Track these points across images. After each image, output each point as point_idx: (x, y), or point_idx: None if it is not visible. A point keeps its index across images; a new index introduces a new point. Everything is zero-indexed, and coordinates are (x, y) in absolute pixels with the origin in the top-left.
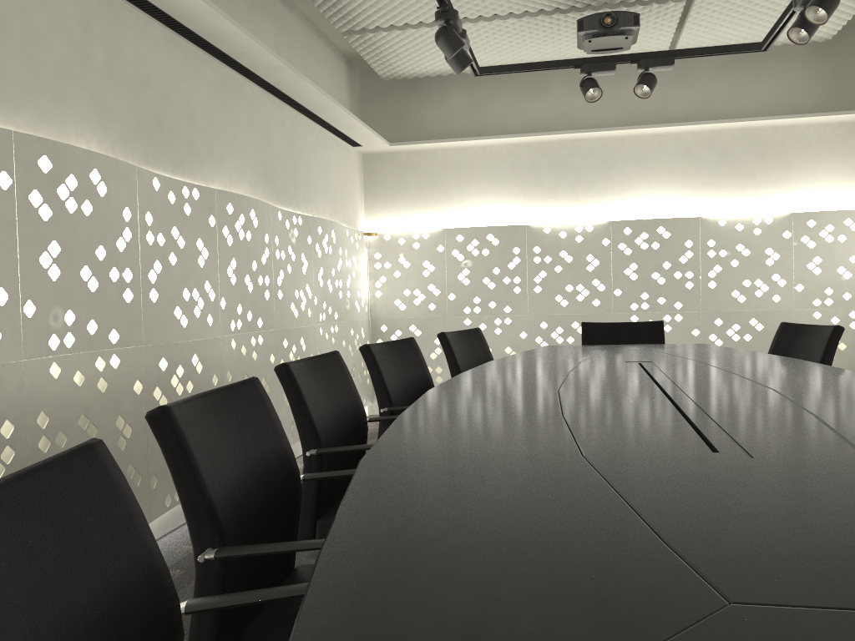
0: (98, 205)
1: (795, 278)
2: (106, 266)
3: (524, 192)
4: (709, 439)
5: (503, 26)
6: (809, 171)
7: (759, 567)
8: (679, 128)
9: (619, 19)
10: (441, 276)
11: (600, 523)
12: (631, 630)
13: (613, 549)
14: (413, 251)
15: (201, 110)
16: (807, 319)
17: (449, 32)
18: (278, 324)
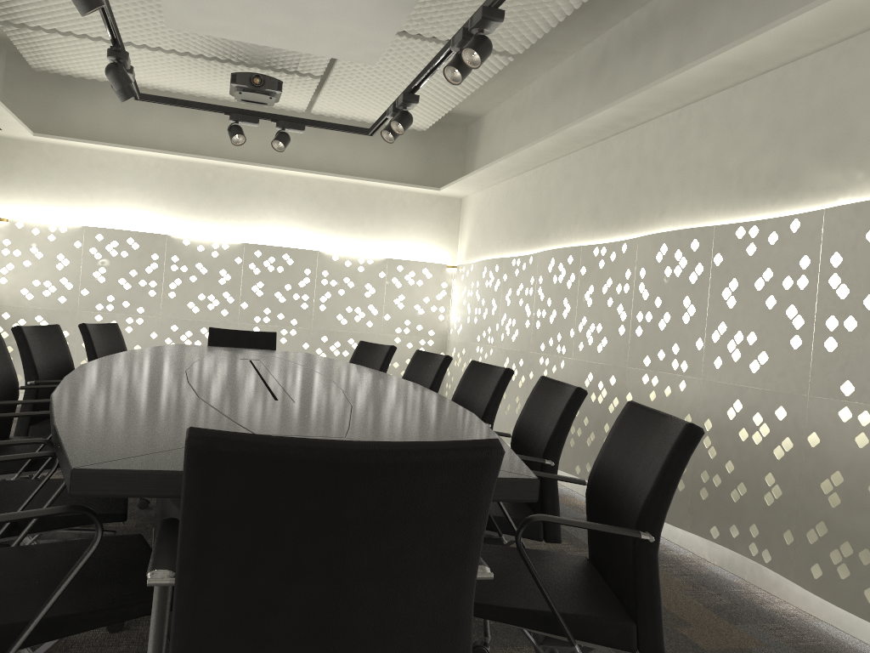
0: None
1: (385, 309)
2: None
3: (168, 204)
4: (276, 395)
5: (165, 57)
6: (403, 227)
7: (273, 428)
8: (309, 174)
9: (266, 82)
10: (75, 271)
11: (205, 417)
12: None
13: (210, 423)
14: (48, 243)
15: None
16: (391, 342)
17: (119, 69)
18: None
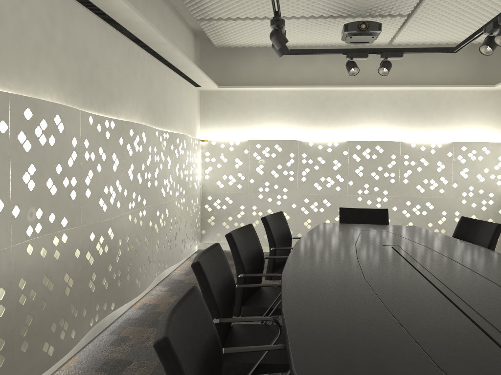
0: (58, 138)
1: (453, 179)
2: (61, 177)
3: (298, 120)
4: None
5: (296, 22)
6: (463, 117)
7: None
8: (391, 88)
9: (370, 26)
10: (246, 168)
11: None
12: None
13: None
14: (229, 152)
15: (116, 69)
16: (458, 203)
17: (279, 33)
18: (154, 202)
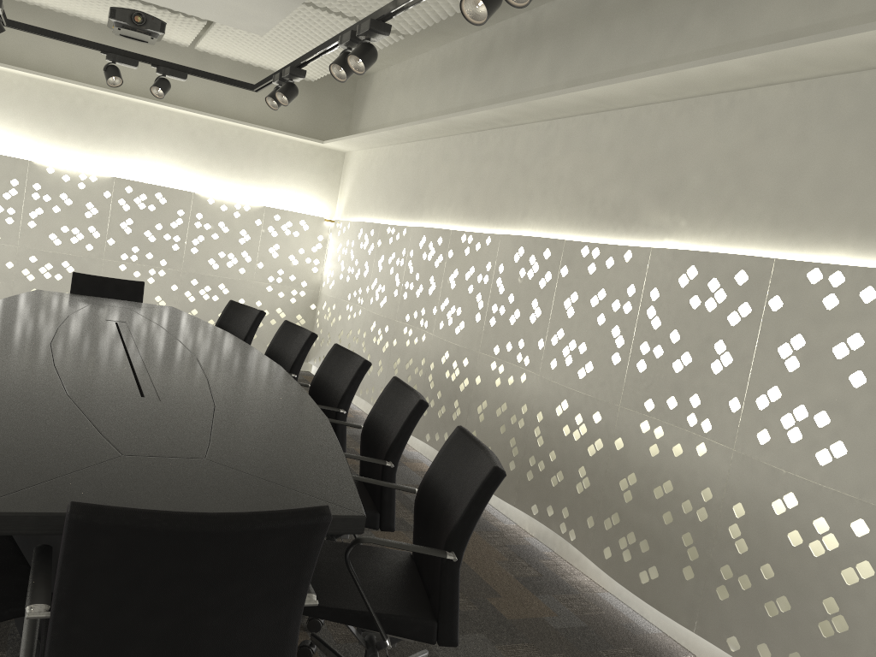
0: None
1: (259, 257)
2: None
3: (32, 127)
4: (142, 389)
5: None
6: (283, 176)
7: (139, 445)
8: (189, 112)
9: (149, 22)
10: None
11: (75, 428)
12: (83, 462)
13: (79, 438)
14: None
15: None
16: (262, 290)
17: None
18: None
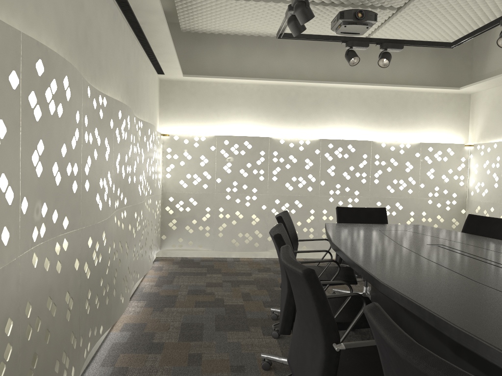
0: (65, 108)
1: (420, 180)
2: (65, 162)
3: (267, 116)
4: None
5: (282, 7)
6: (428, 119)
7: None
8: (363, 86)
9: (366, 15)
10: (212, 166)
11: None
12: None
13: None
14: (194, 148)
15: (104, 35)
16: (425, 204)
17: (307, 5)
18: (133, 201)
